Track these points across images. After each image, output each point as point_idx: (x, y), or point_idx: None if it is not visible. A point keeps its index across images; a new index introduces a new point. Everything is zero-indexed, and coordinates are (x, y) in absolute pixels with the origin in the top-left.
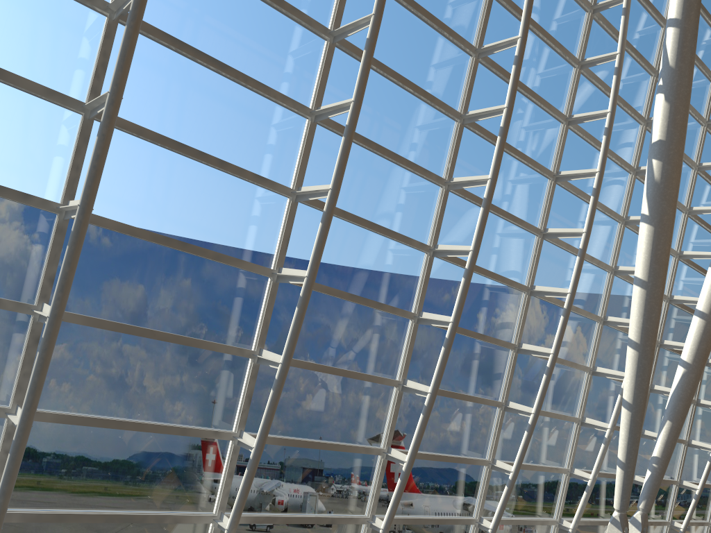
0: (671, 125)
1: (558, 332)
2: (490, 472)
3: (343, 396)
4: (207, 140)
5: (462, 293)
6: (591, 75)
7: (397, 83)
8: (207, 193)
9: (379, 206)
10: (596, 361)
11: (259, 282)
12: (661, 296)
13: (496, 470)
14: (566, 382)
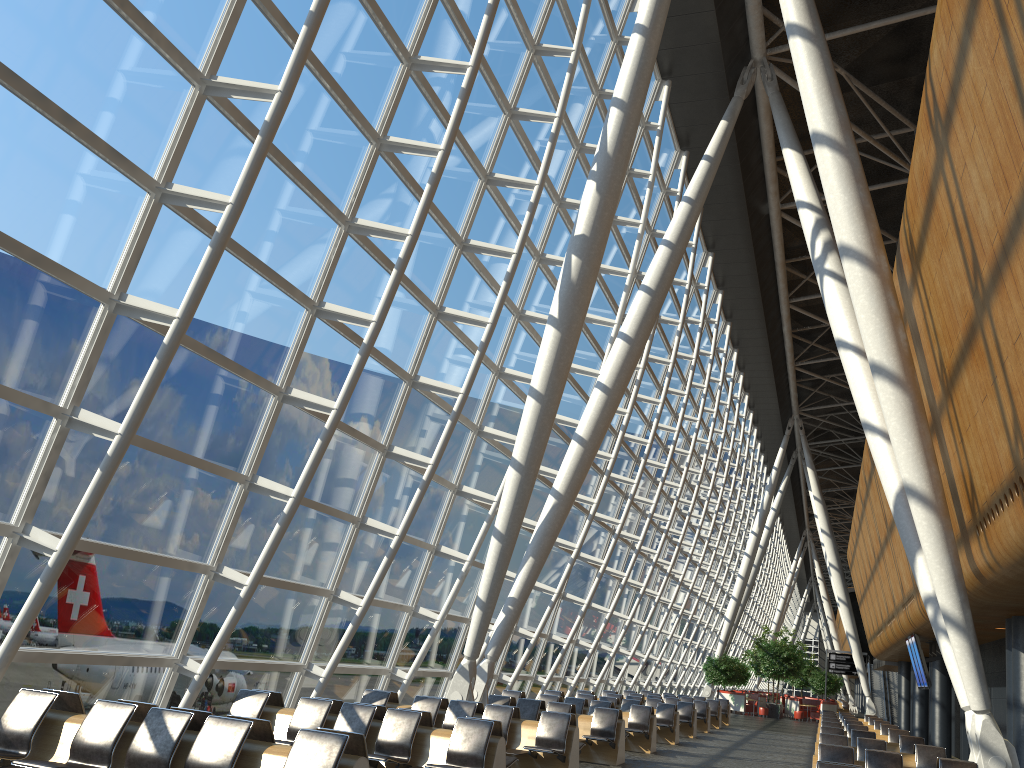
0: (598, 222)
1: (442, 439)
2: (330, 606)
3: (172, 489)
4: (48, 76)
5: (354, 375)
6: (520, 130)
7: (313, 72)
8: (34, 158)
9: (263, 233)
10: (462, 478)
11: (87, 307)
12: (554, 415)
13: (339, 603)
14: (429, 500)
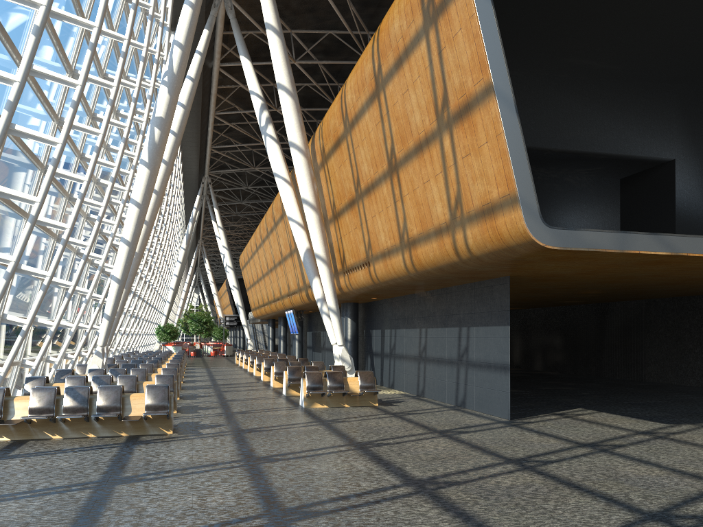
0: (169, 111)
1: (94, 232)
2: (32, 327)
3: None
4: None
5: (78, 210)
6: (117, 45)
7: (55, 44)
8: None
9: None
10: None
11: None
12: (146, 214)
13: (38, 325)
14: (66, 259)
